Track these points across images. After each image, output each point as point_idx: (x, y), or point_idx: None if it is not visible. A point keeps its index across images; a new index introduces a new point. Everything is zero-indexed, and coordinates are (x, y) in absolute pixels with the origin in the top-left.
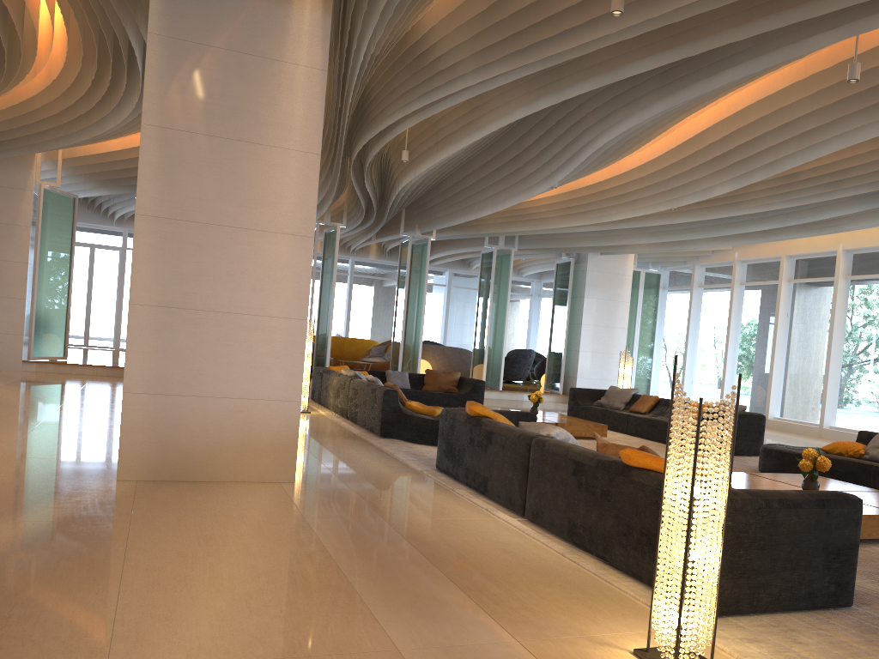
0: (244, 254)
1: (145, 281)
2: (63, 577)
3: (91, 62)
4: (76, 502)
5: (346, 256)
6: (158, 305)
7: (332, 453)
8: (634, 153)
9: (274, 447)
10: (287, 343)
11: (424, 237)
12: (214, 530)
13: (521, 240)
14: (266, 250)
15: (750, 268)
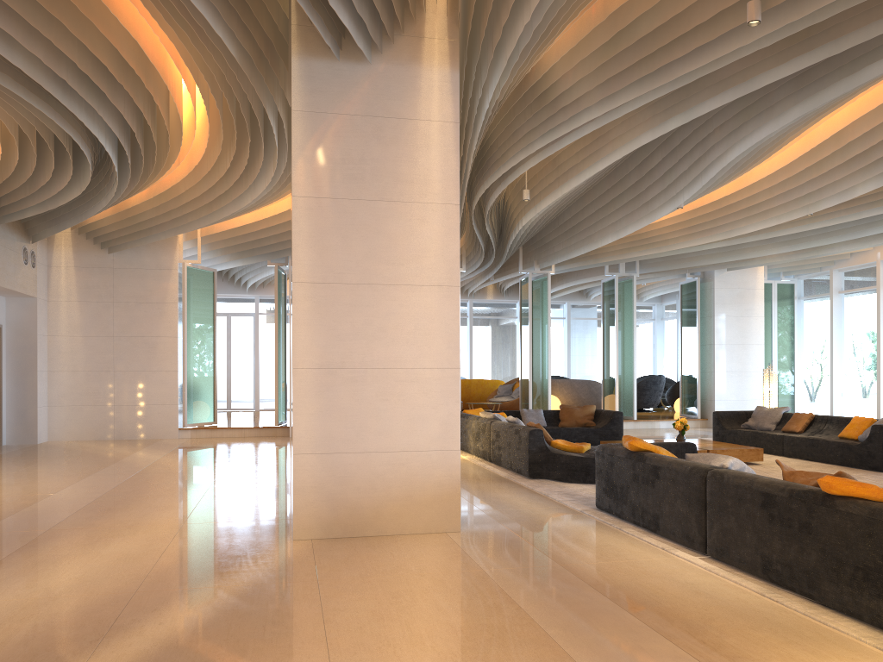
0: (394, 309)
1: (305, 345)
2: (272, 641)
3: (228, 144)
4: (263, 564)
5: (464, 300)
6: (319, 366)
7: (487, 498)
8: (763, 162)
9: (437, 497)
10: (442, 393)
11: (543, 272)
12: (398, 586)
13: (642, 265)
14: (415, 304)
15: None
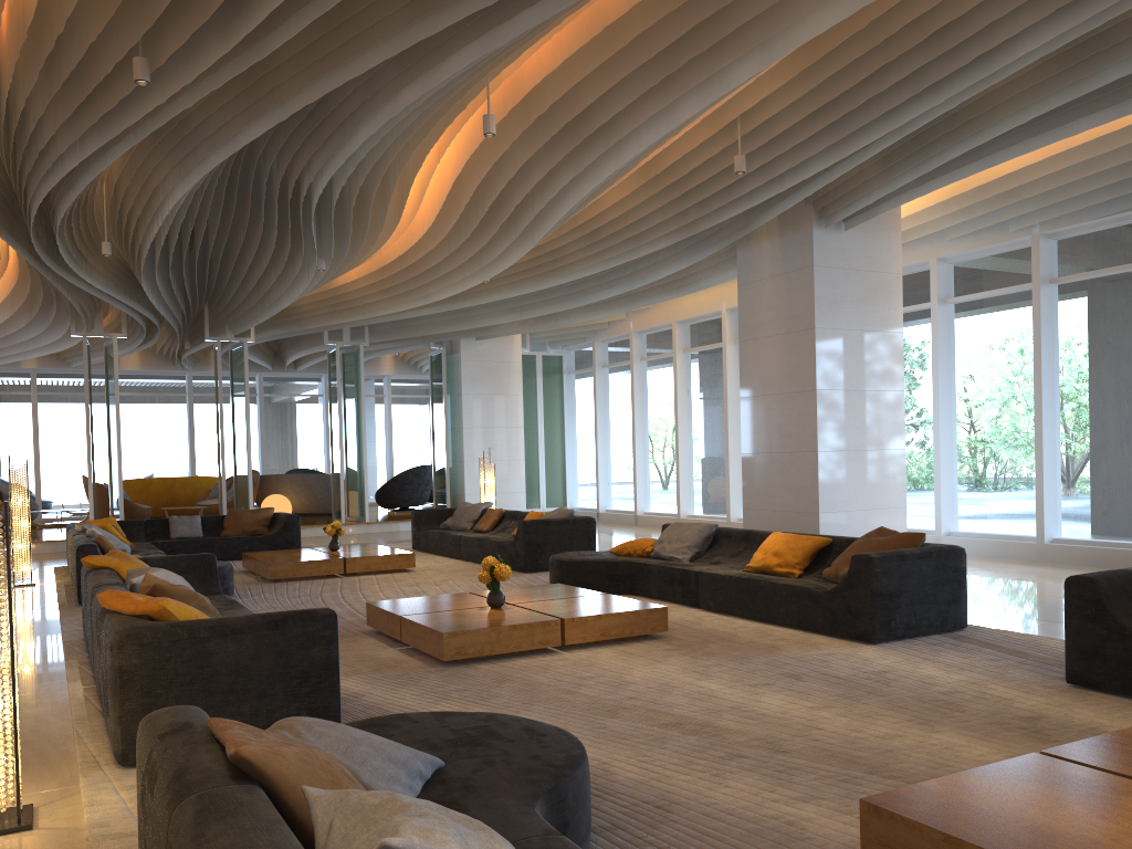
0: None
1: None
2: None
3: None
4: None
5: (180, 372)
6: None
7: None
8: (411, 220)
9: None
10: None
11: (239, 340)
12: None
13: (374, 332)
14: None
15: (649, 339)
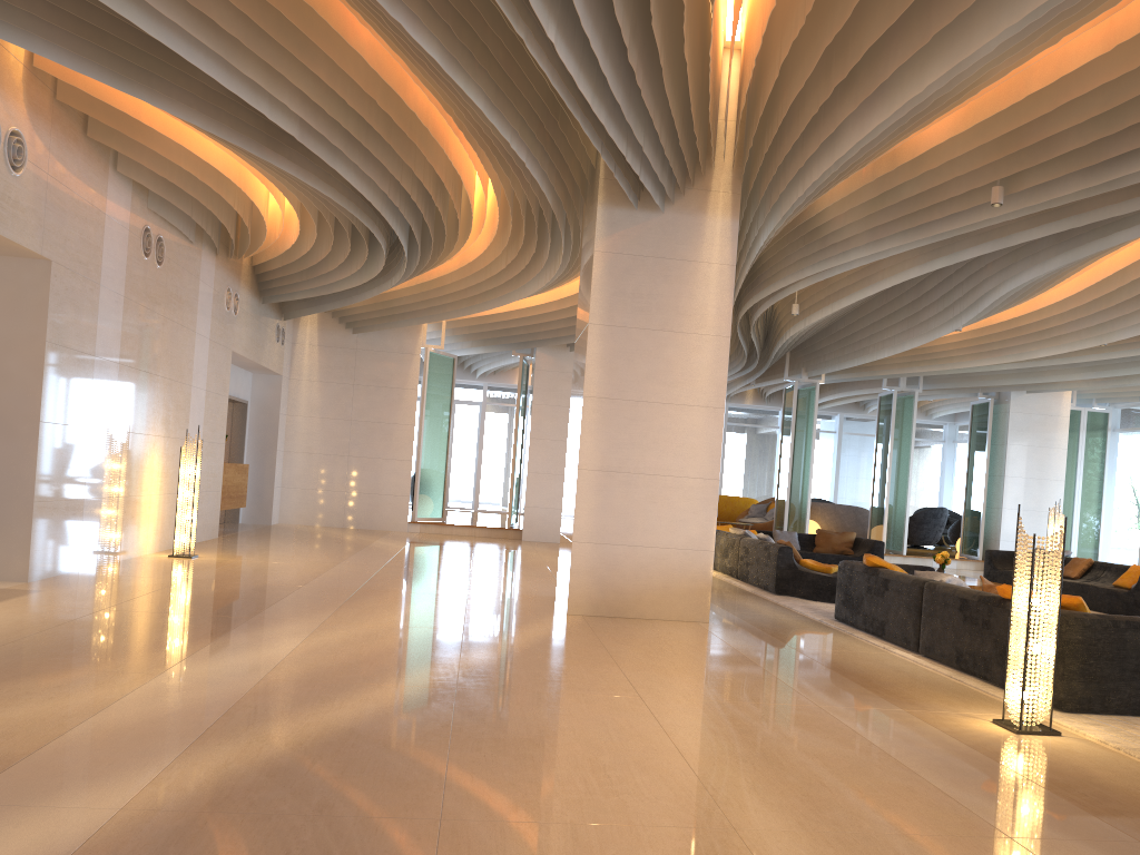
0: (667, 425)
1: (590, 450)
2: (579, 660)
3: (505, 246)
4: (550, 625)
5: None
6: (599, 469)
7: (732, 604)
8: (1050, 289)
9: (691, 590)
10: (702, 500)
11: (811, 381)
12: (661, 646)
13: (926, 380)
14: (685, 421)
15: None
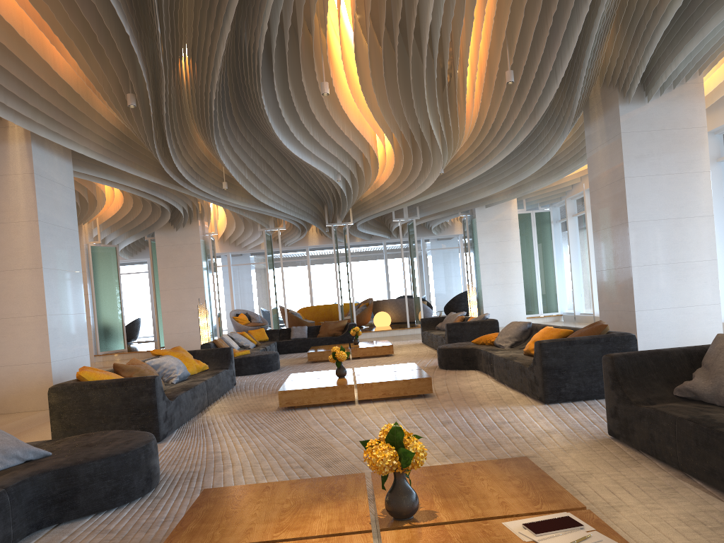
0: (5, 285)
1: None
2: None
3: None
4: None
5: (340, 244)
6: None
7: None
8: (382, 143)
9: (40, 390)
10: (37, 330)
11: (344, 223)
12: None
13: (422, 210)
14: (17, 280)
15: None
